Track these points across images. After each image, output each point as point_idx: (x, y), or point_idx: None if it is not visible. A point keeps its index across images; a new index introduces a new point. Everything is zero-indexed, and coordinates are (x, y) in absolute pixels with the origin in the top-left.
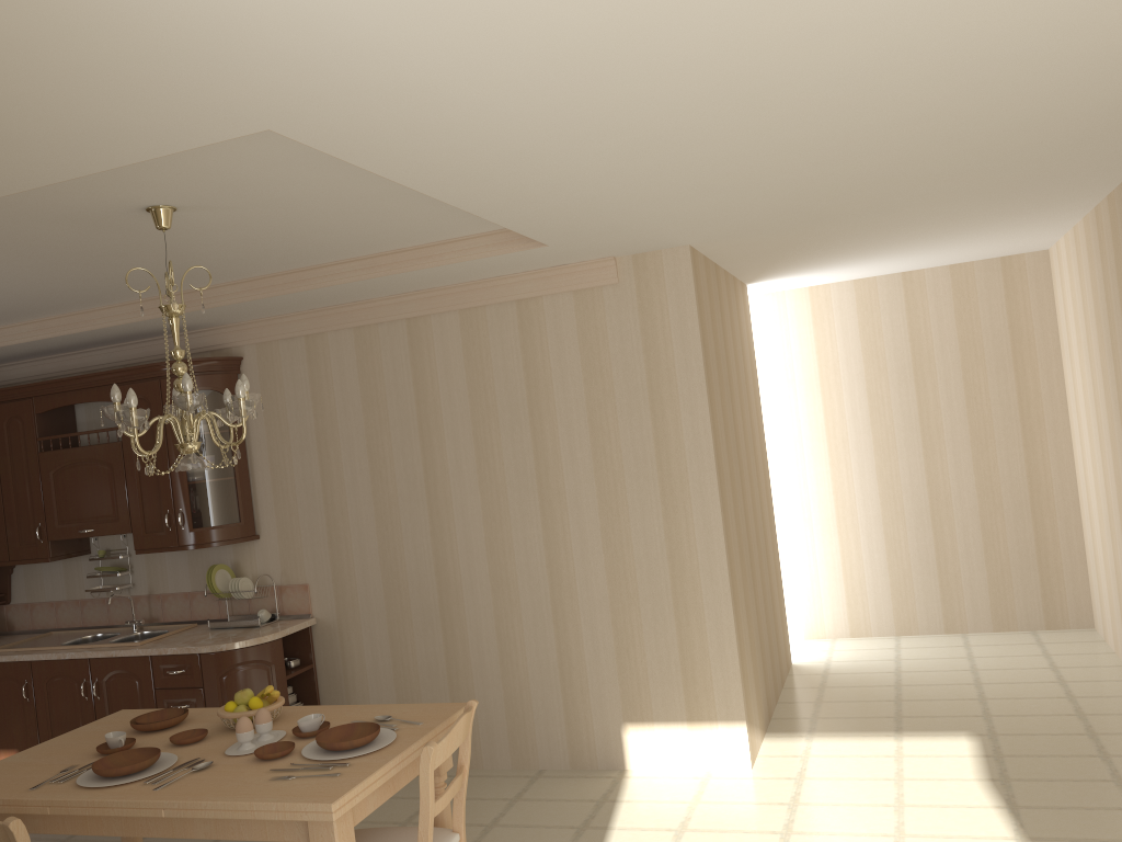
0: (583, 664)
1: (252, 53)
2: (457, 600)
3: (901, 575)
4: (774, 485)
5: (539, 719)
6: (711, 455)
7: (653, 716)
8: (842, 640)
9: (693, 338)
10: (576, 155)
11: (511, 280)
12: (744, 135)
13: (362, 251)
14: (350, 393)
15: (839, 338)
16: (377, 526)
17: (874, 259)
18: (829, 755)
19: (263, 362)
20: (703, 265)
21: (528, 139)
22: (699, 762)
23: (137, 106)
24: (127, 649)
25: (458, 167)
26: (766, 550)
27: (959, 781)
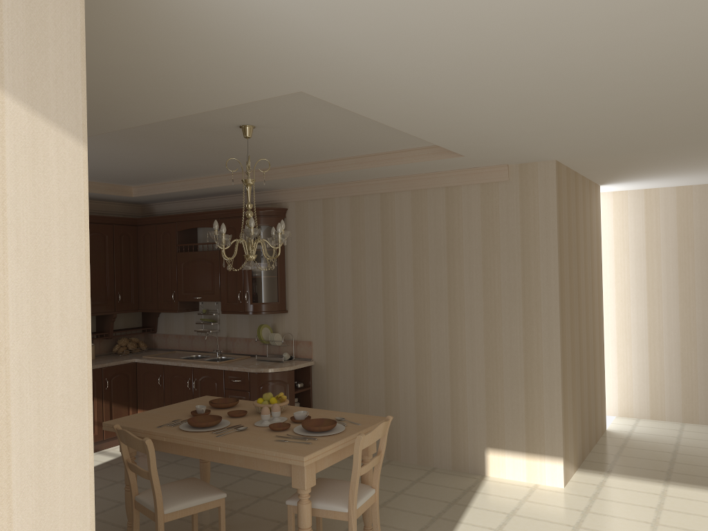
0: (465, 409)
1: (292, 55)
2: (394, 361)
3: (690, 383)
4: (607, 315)
5: (436, 438)
6: (557, 291)
7: (505, 446)
8: (643, 420)
9: (552, 217)
10: (475, 108)
11: (443, 174)
12: (579, 99)
13: (356, 153)
14: (344, 234)
15: (662, 224)
16: (353, 313)
17: (688, 174)
18: (616, 488)
19: (298, 212)
20: (565, 173)
21: (445, 99)
22: (531, 478)
23: (235, 79)
24: (212, 365)
25: (406, 112)
26: (594, 355)
27: (700, 516)
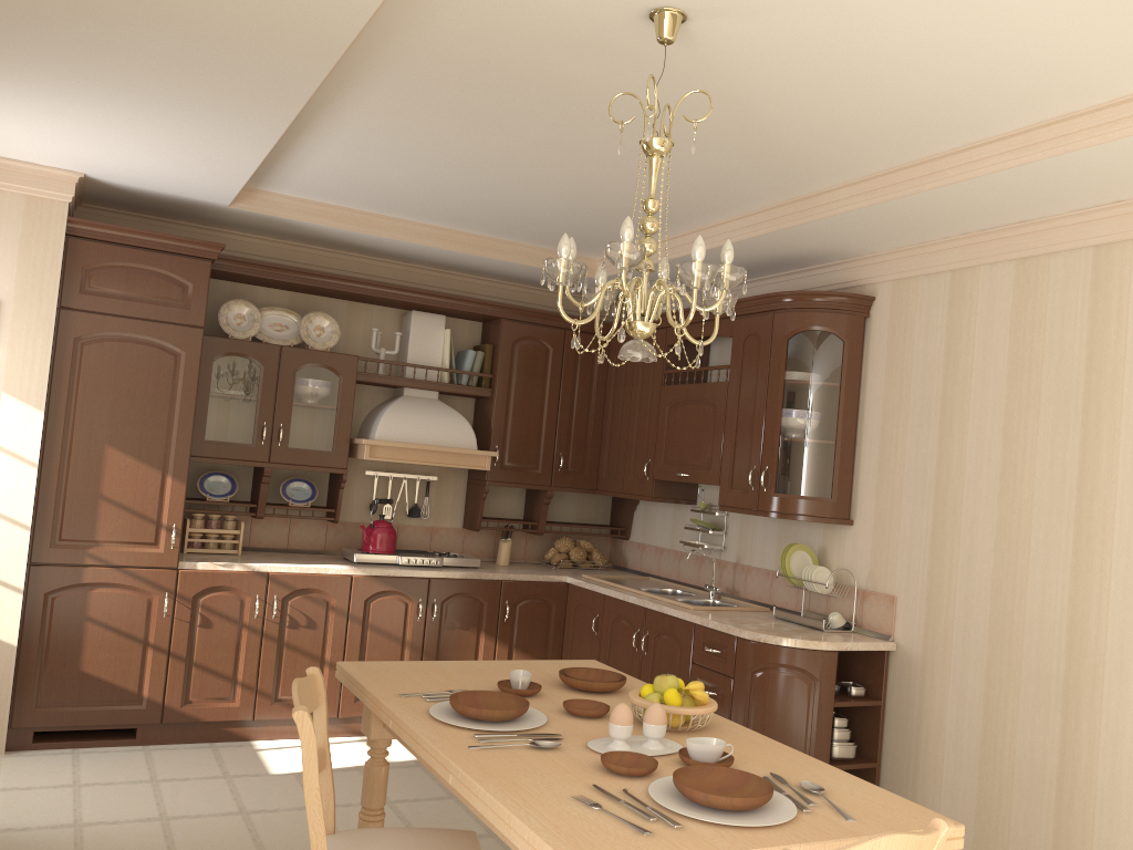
0: None
1: None
2: (1092, 679)
3: None
4: None
5: None
6: None
7: None
8: None
9: None
10: None
11: None
12: None
13: (1006, 119)
14: (994, 350)
15: None
16: (996, 541)
17: None
18: None
19: (896, 304)
20: None
21: None
22: None
23: None
24: (676, 609)
25: None
26: None
27: None
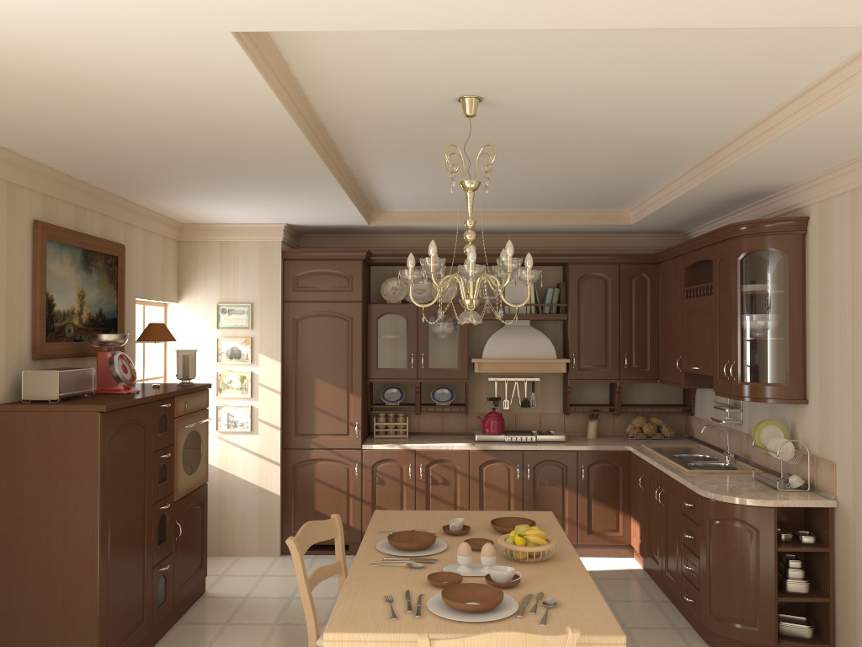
0: None
1: None
2: None
3: None
4: None
5: None
6: None
7: None
8: None
9: None
10: None
11: None
12: None
13: (777, 90)
14: None
15: None
16: None
17: None
18: None
19: (821, 221)
20: None
21: None
22: None
23: (141, 49)
24: (674, 472)
25: None
26: None
27: None
